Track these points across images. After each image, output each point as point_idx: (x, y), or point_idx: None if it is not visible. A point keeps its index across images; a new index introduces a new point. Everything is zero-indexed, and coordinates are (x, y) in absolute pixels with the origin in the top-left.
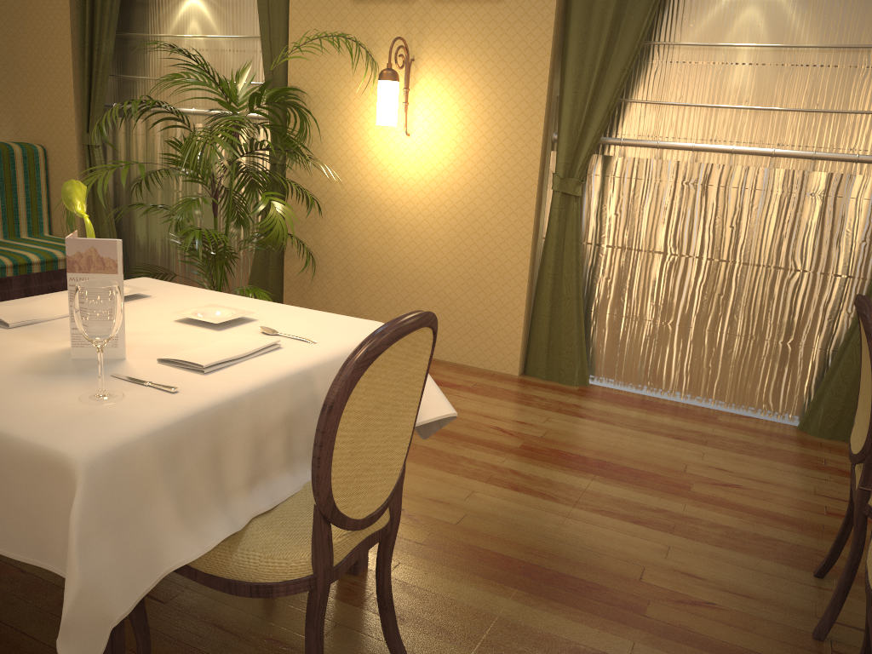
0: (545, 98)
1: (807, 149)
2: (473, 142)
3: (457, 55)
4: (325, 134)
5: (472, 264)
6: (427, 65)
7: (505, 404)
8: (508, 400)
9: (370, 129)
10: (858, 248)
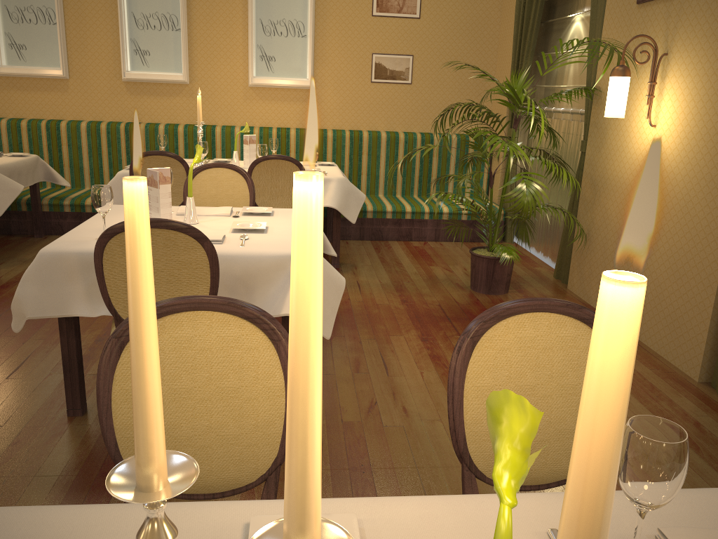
0: None
1: None
2: (696, 132)
3: (696, 45)
4: (608, 127)
5: (679, 256)
6: (674, 58)
7: None
8: (631, 392)
9: (633, 121)
10: None
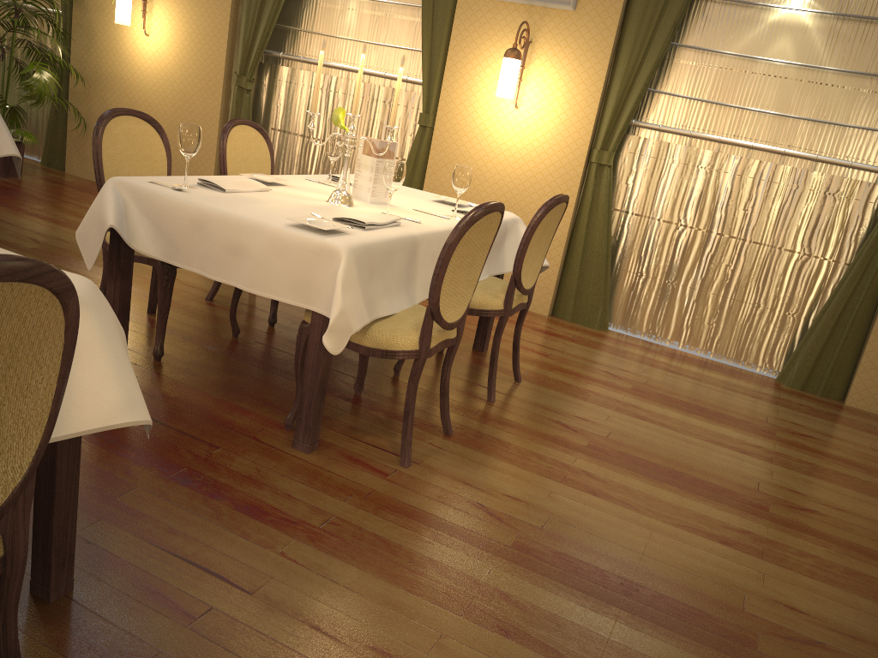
0: (229, 18)
1: (385, 71)
2: (186, 45)
3: None
4: (96, 30)
5: None
6: None
7: None
8: None
9: (125, 28)
10: (408, 140)
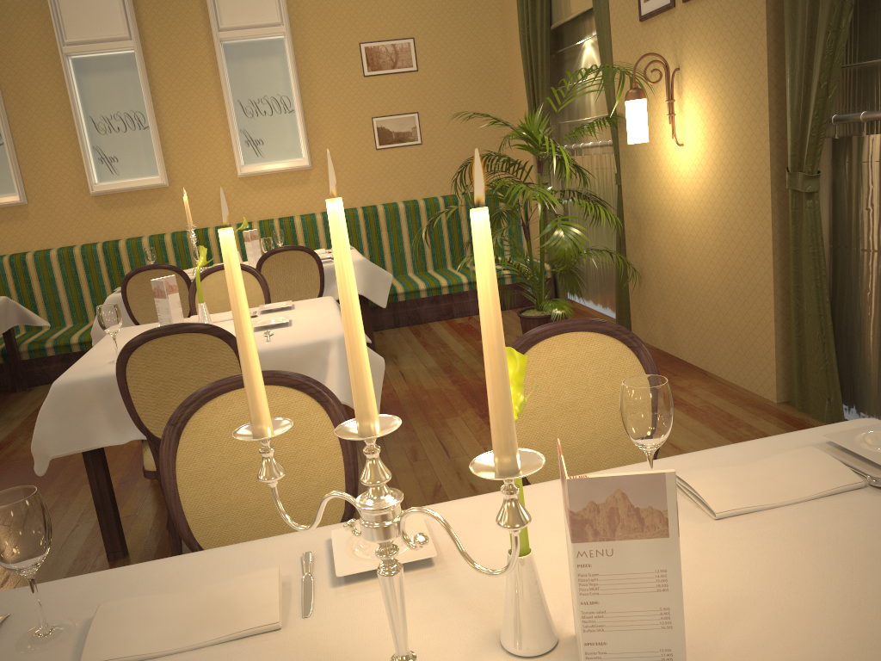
0: (767, 84)
1: None
2: (722, 144)
3: (704, 56)
4: (638, 154)
5: (733, 275)
6: (686, 72)
7: (697, 427)
8: (708, 425)
9: (661, 143)
10: None
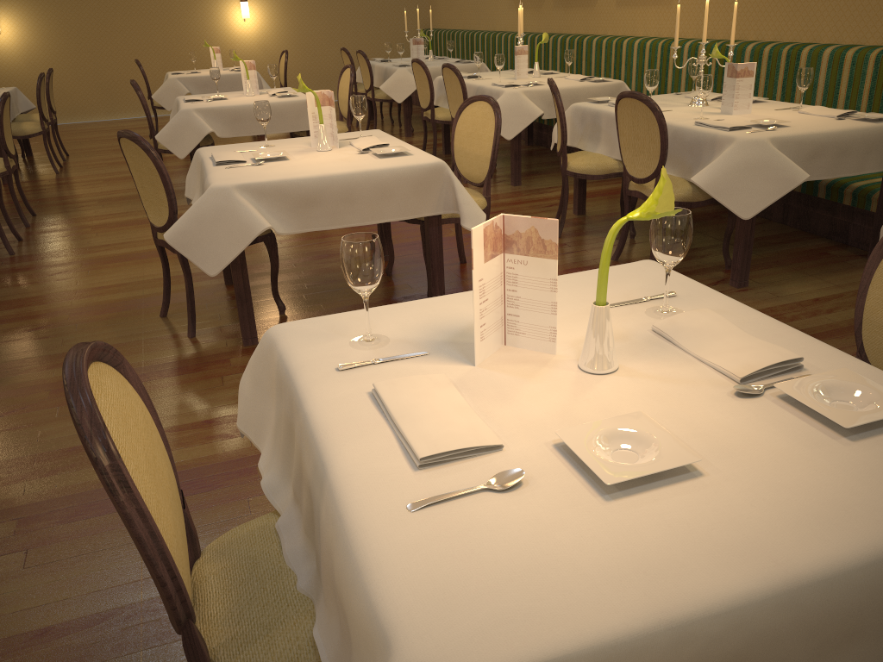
0: None
1: None
2: None
3: None
4: None
5: None
6: None
7: None
8: None
9: None
10: None
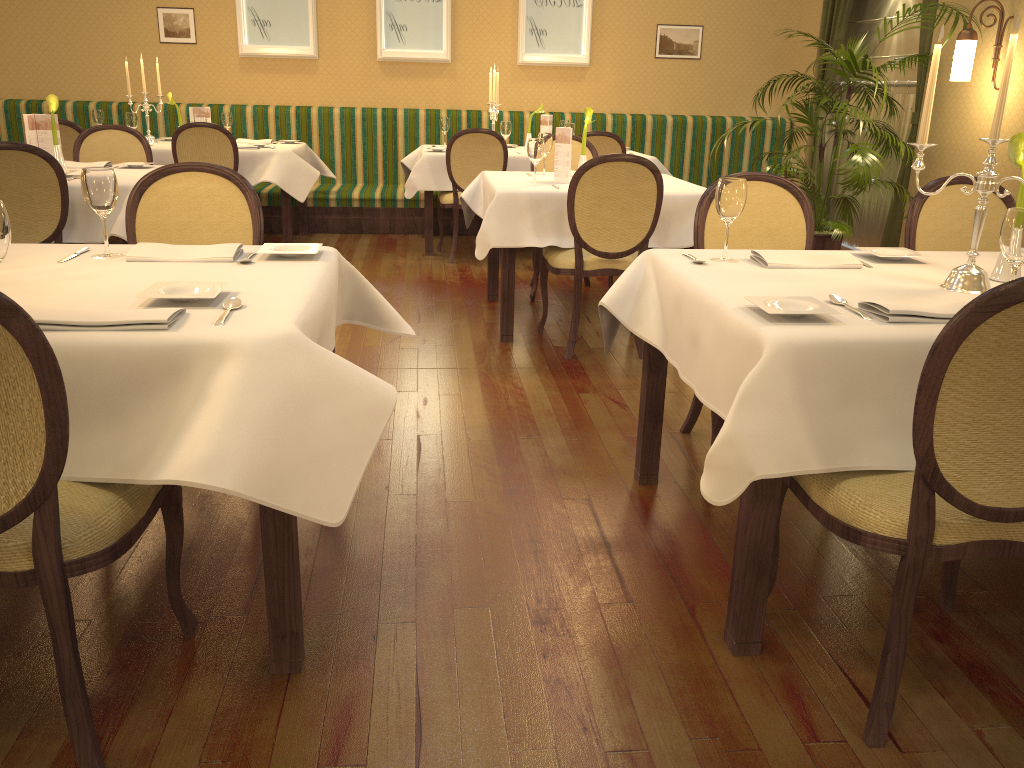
0: None
1: None
2: None
3: None
4: (945, 95)
5: None
6: (1021, 21)
7: None
8: None
9: (975, 86)
10: None
